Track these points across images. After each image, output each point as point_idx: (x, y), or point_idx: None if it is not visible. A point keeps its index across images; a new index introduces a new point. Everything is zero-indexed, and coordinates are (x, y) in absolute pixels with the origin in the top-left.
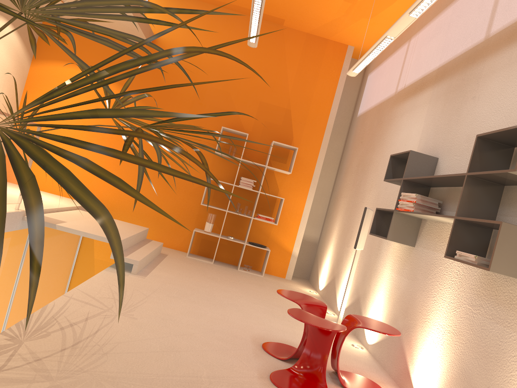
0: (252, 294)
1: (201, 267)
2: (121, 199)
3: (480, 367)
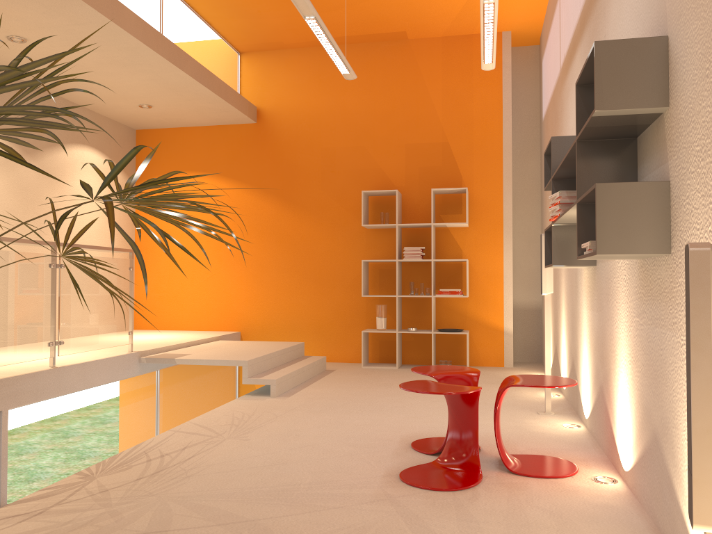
0: None
1: (377, 374)
2: (270, 316)
3: (654, 395)
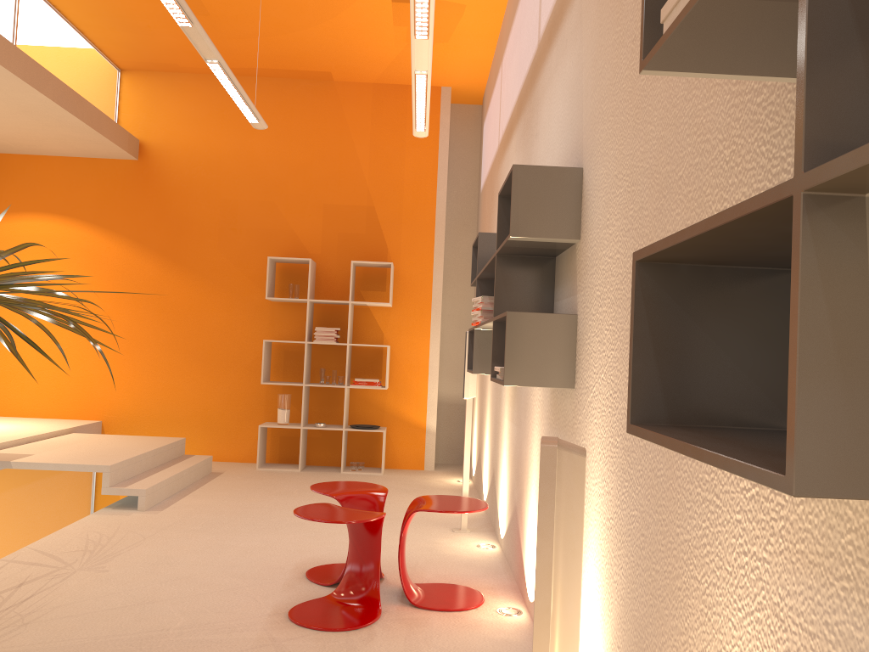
0: None
1: (275, 479)
2: (143, 402)
3: None
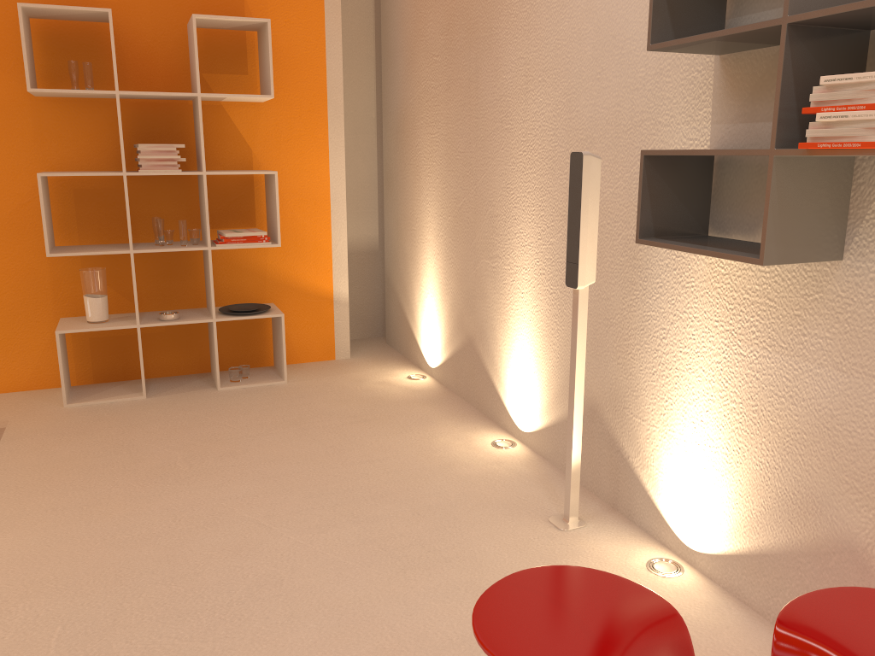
0: (296, 483)
1: (117, 430)
2: None
3: None
